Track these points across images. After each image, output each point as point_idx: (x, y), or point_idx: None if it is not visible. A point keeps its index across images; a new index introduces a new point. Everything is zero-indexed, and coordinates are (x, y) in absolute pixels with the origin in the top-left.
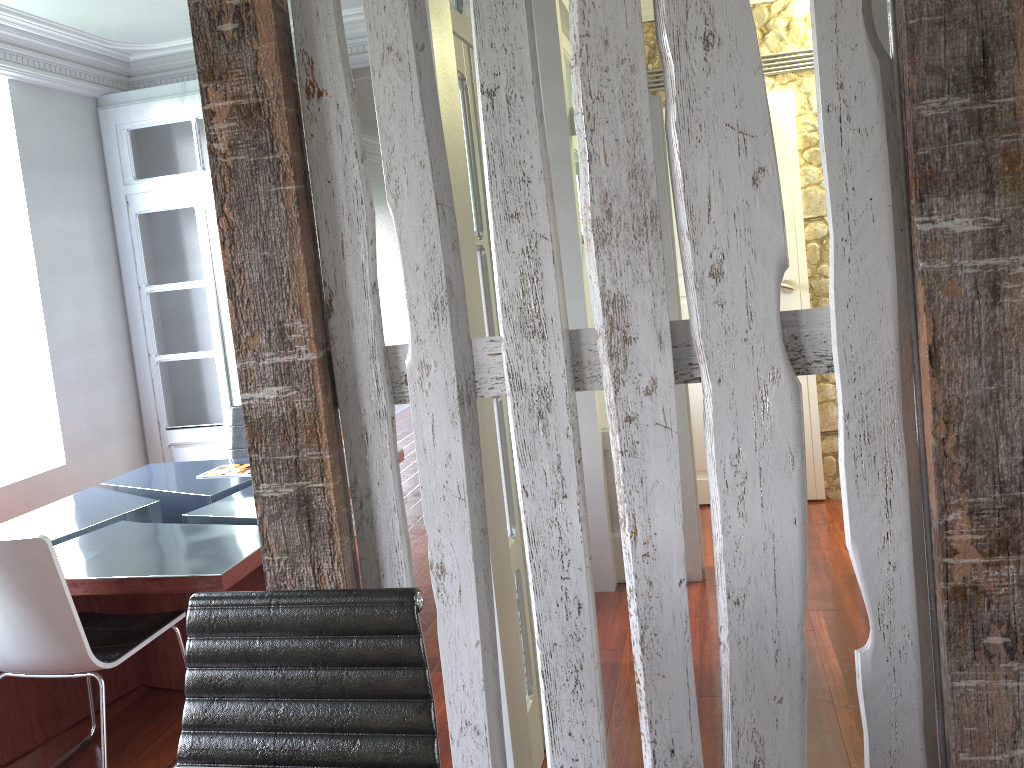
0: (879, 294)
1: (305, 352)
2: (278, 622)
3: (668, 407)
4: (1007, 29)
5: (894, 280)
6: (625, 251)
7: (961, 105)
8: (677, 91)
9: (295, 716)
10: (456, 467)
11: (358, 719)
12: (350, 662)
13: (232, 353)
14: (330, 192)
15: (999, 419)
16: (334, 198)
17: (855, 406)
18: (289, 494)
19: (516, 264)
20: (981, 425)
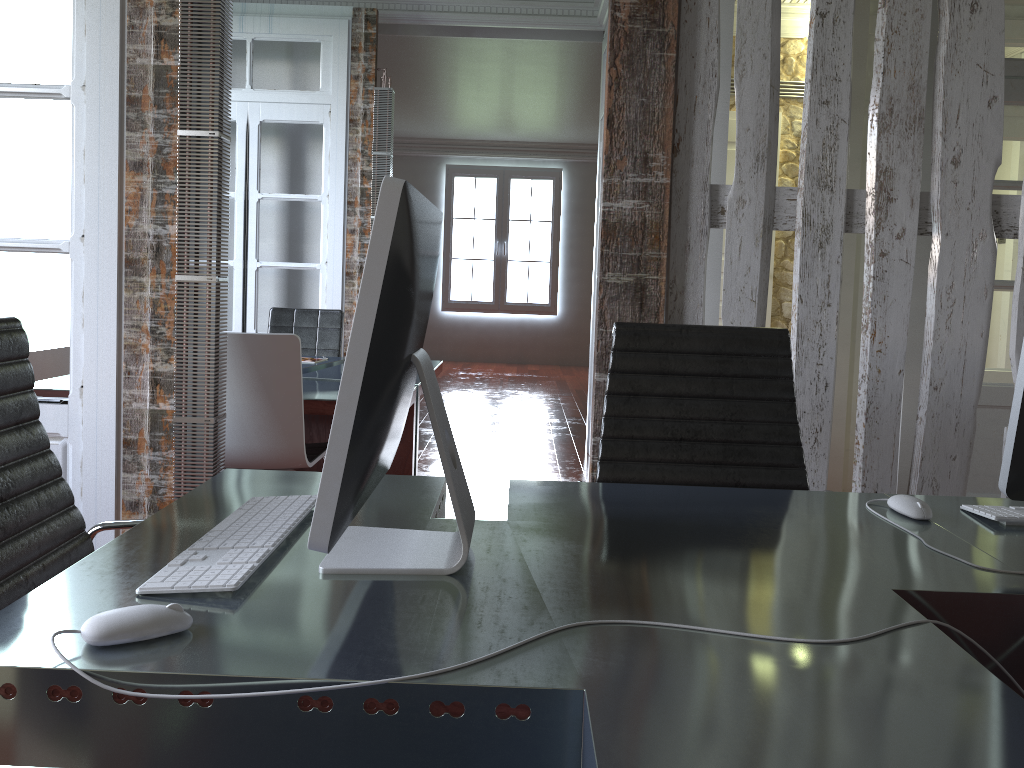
0: None
1: (661, 177)
2: (688, 343)
3: (910, 249)
4: None
5: None
6: (897, 138)
7: None
8: (948, 37)
9: (695, 409)
10: (752, 277)
11: (743, 412)
12: (739, 373)
13: (253, 265)
14: (692, 65)
15: None
16: (694, 69)
17: None
18: (628, 282)
19: (820, 137)
20: None
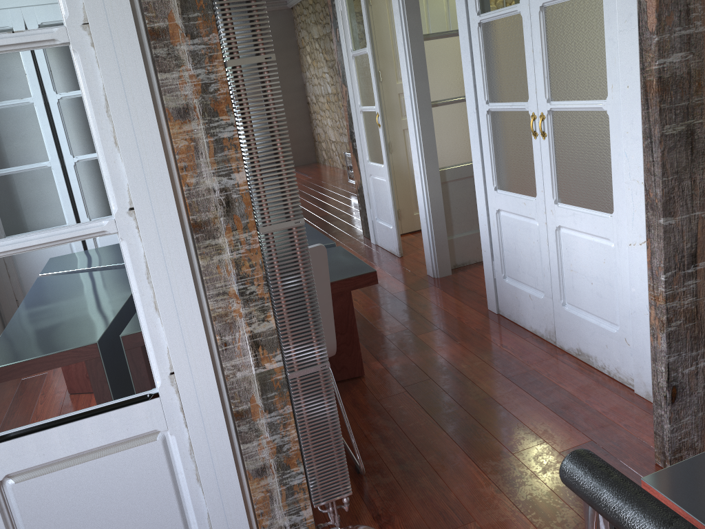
0: None
1: (699, 26)
2: None
3: None
4: None
5: None
6: None
7: None
8: None
9: None
10: None
11: None
12: None
13: None
14: None
15: None
16: None
17: None
18: (681, 131)
19: None
20: None
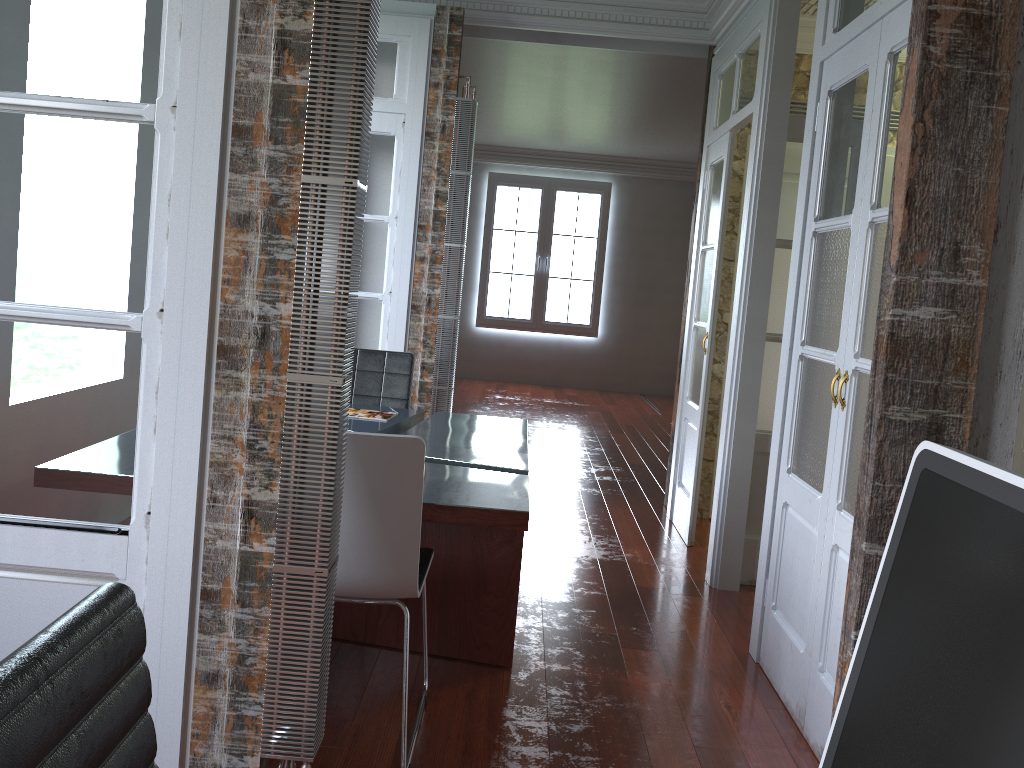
0: None
1: (975, 278)
2: None
3: None
4: None
5: None
6: None
7: None
8: None
9: None
10: None
11: None
12: None
13: None
14: (1023, 123)
15: None
16: None
17: None
18: (920, 421)
19: None
20: None
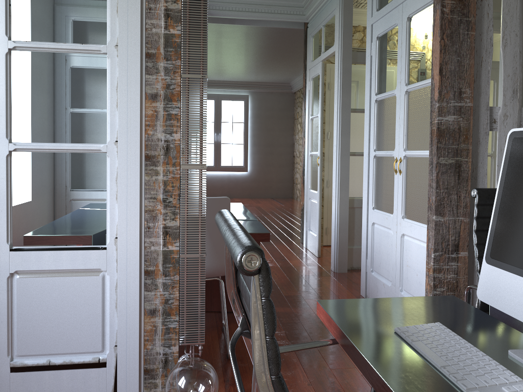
0: None
1: (468, 102)
2: None
3: None
4: None
5: None
6: None
7: None
8: None
9: None
10: None
11: None
12: None
13: None
14: (480, 39)
15: None
16: (481, 42)
17: None
18: (452, 163)
19: None
20: None
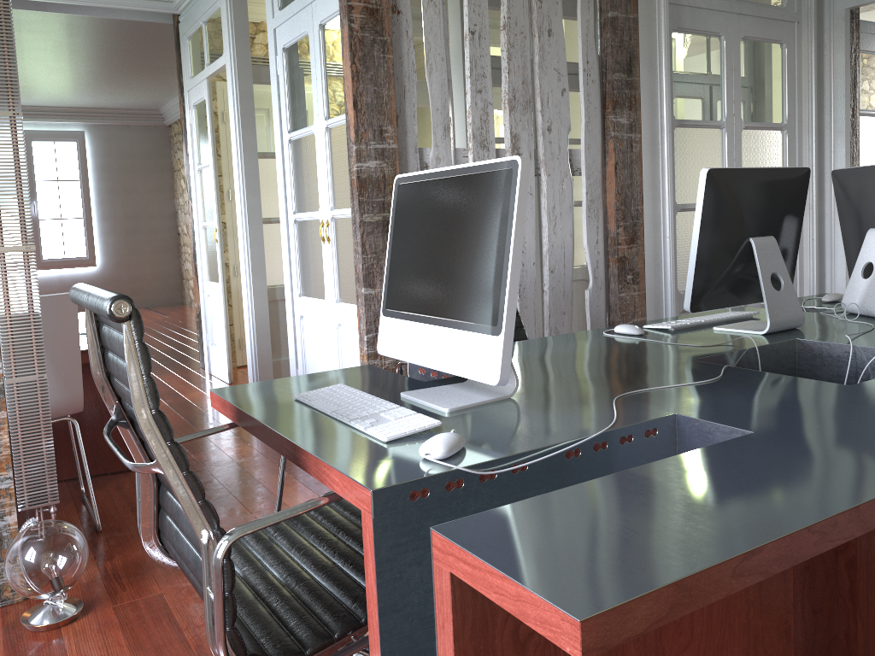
0: (596, 145)
1: (392, 143)
2: None
3: (532, 185)
4: (635, 54)
5: (600, 140)
6: (519, 115)
7: (624, 77)
8: (539, 51)
9: None
10: None
11: None
12: None
13: None
14: (400, 63)
15: (631, 193)
16: (402, 67)
17: (589, 188)
18: (378, 220)
19: (479, 114)
20: (627, 195)
